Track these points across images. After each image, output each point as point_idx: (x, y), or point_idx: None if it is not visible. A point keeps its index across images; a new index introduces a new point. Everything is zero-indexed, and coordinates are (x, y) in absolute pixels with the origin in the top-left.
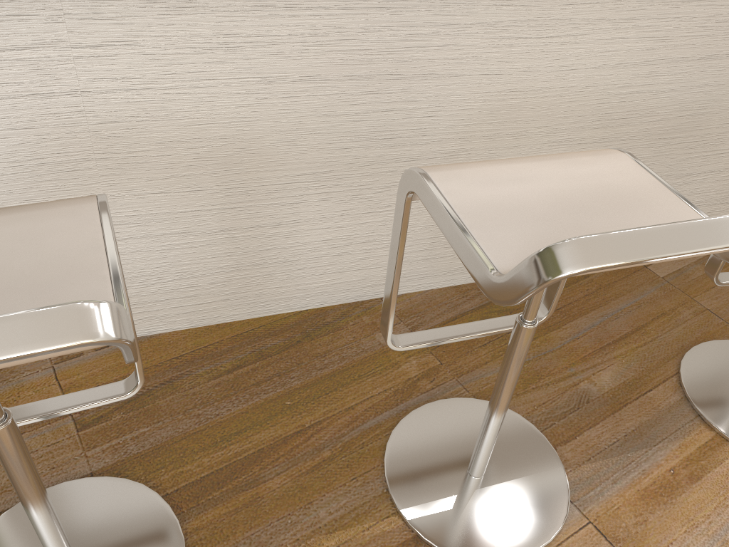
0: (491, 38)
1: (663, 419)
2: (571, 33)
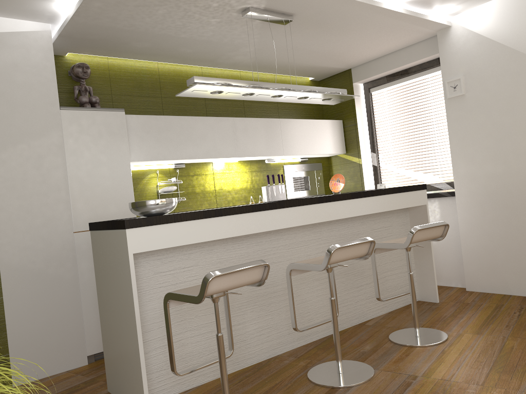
0: (286, 249)
1: (390, 348)
2: (306, 244)
